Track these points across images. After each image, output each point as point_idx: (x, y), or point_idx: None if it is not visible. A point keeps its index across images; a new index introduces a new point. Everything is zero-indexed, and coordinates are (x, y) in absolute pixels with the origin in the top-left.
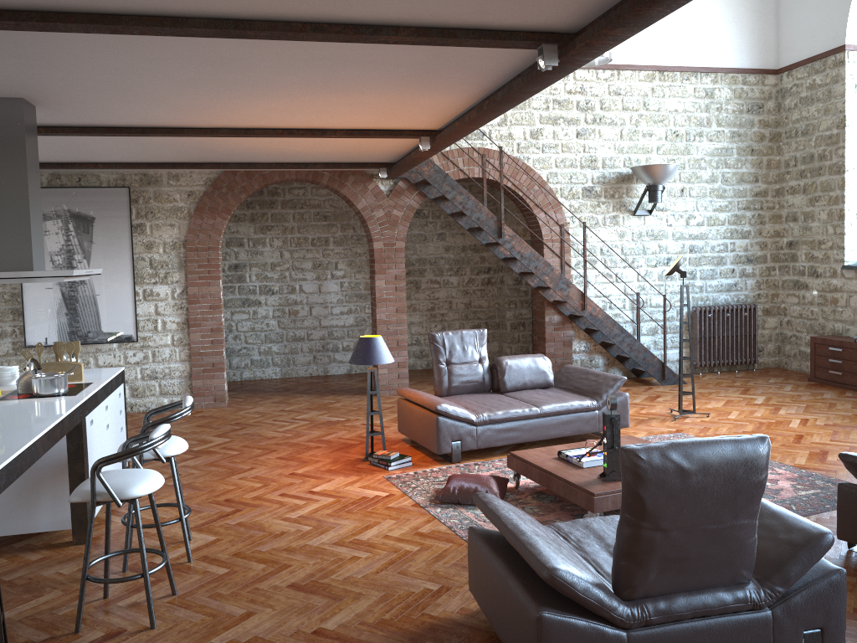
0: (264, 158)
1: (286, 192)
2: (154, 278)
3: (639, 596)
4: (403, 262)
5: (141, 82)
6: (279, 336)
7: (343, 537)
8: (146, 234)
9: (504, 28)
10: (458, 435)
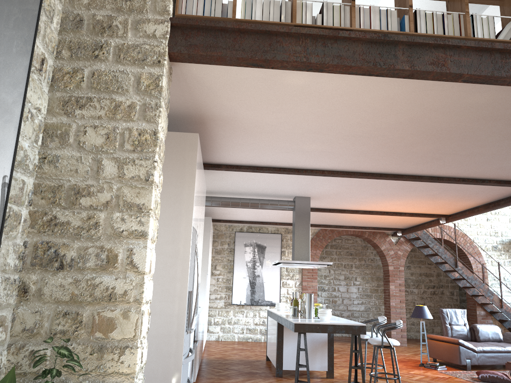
0: (350, 223)
1: (332, 241)
2: (287, 276)
3: None
4: (403, 277)
5: (364, 193)
6: None
7: None
8: (285, 256)
9: None
10: (468, 356)
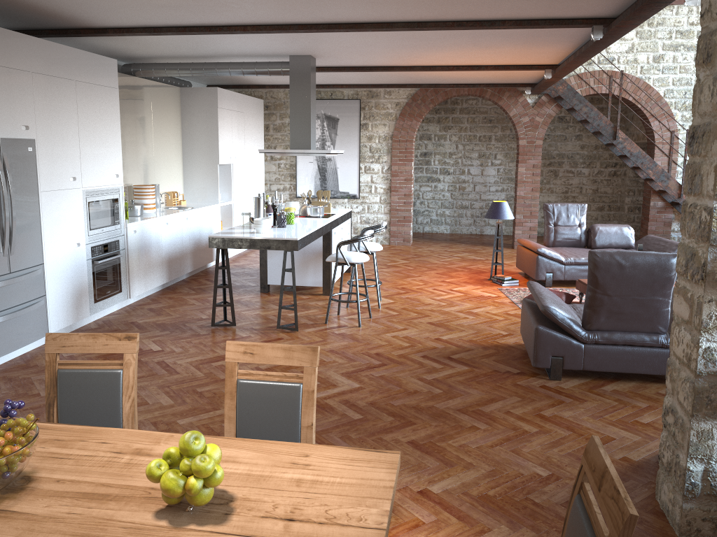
0: (444, 81)
1: (463, 102)
2: (371, 159)
3: (594, 329)
4: (540, 155)
5: (371, 47)
6: (450, 204)
7: (462, 309)
8: (368, 130)
9: (568, 18)
10: (551, 269)
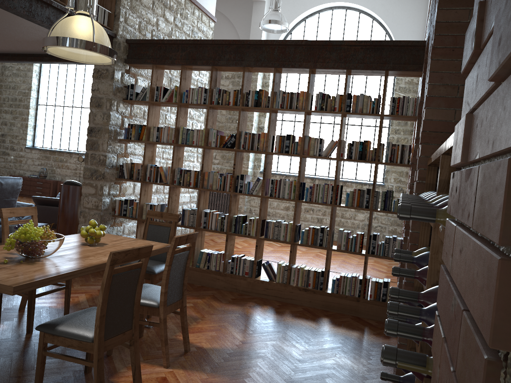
0: None
1: None
2: None
3: None
4: None
5: None
6: None
7: None
8: None
9: None
10: None
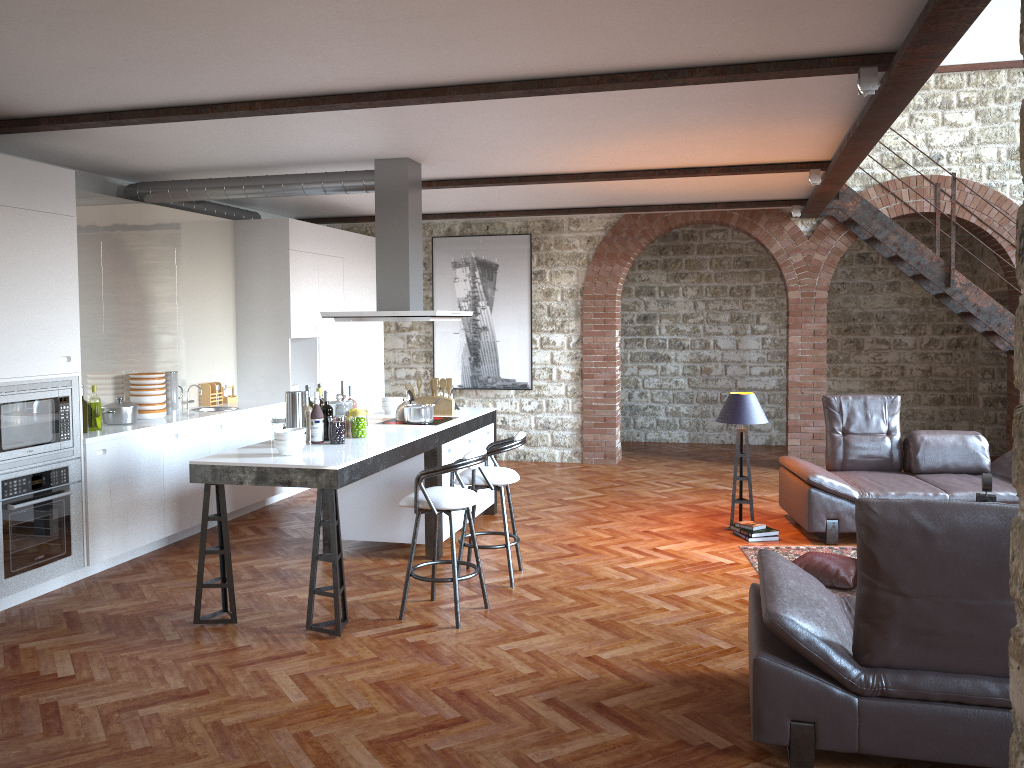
0: (656, 200)
1: (703, 236)
2: (551, 326)
3: (879, 664)
4: (824, 315)
5: (495, 137)
6: (688, 397)
7: (661, 591)
8: (545, 282)
9: (811, 56)
10: (834, 513)
